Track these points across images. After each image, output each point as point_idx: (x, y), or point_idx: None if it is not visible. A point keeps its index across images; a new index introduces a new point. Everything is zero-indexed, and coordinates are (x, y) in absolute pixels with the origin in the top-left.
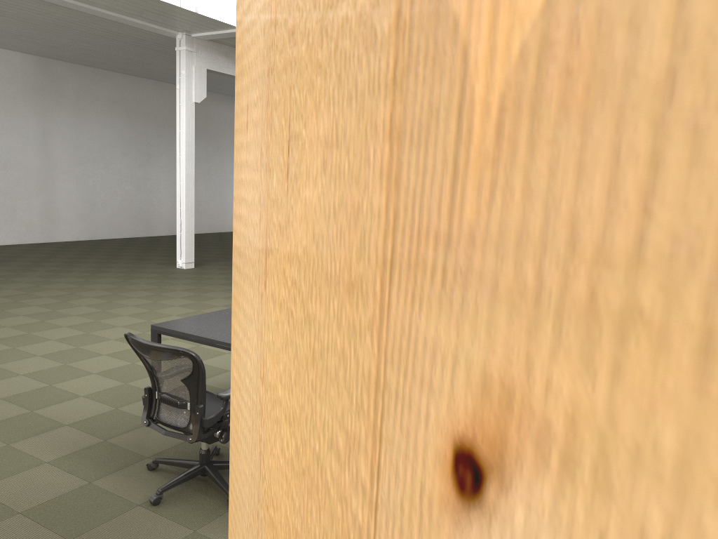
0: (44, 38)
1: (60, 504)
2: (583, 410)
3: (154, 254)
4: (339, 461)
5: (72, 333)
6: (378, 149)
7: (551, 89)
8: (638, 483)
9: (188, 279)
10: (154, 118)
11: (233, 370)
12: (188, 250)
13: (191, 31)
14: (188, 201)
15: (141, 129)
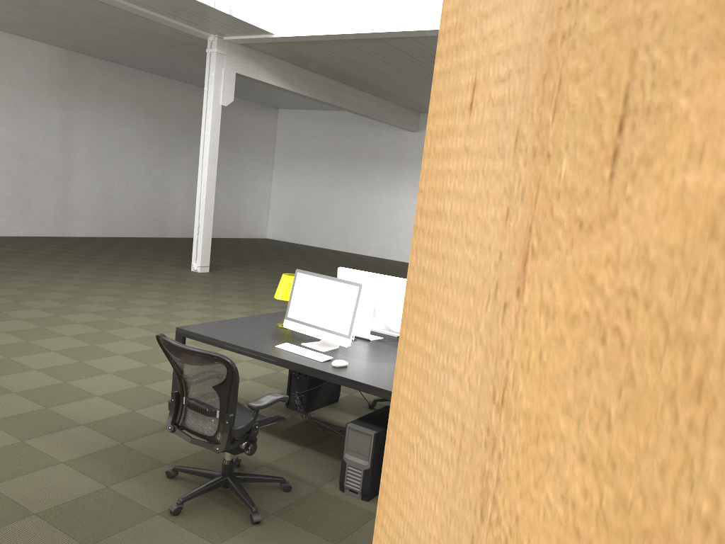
0: (74, 32)
1: (77, 507)
2: None
3: (168, 255)
4: None
5: (87, 330)
6: None
7: None
8: None
9: (203, 283)
10: (176, 119)
11: (399, 388)
12: (204, 254)
13: (223, 34)
14: (208, 204)
15: (162, 129)
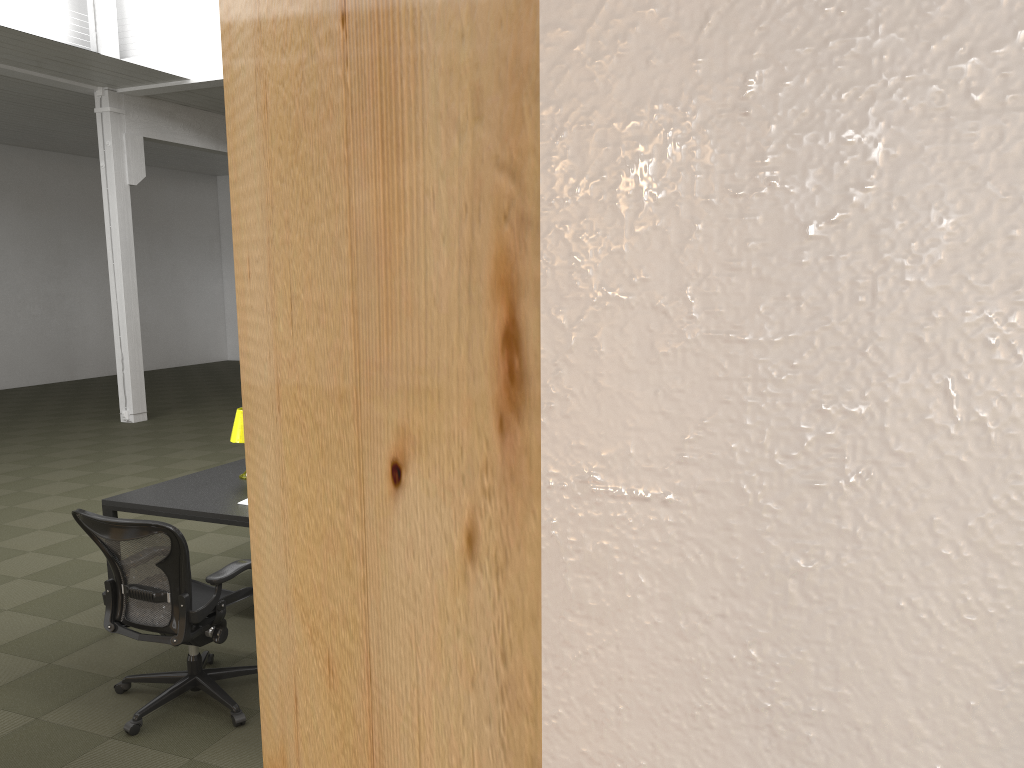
0: None
1: None
2: (421, 427)
3: (85, 405)
4: (343, 510)
5: None
6: (348, 317)
7: (403, 306)
8: (433, 445)
9: (141, 437)
10: (67, 208)
11: (250, 496)
12: (137, 396)
13: (116, 85)
14: (131, 325)
15: (48, 225)
